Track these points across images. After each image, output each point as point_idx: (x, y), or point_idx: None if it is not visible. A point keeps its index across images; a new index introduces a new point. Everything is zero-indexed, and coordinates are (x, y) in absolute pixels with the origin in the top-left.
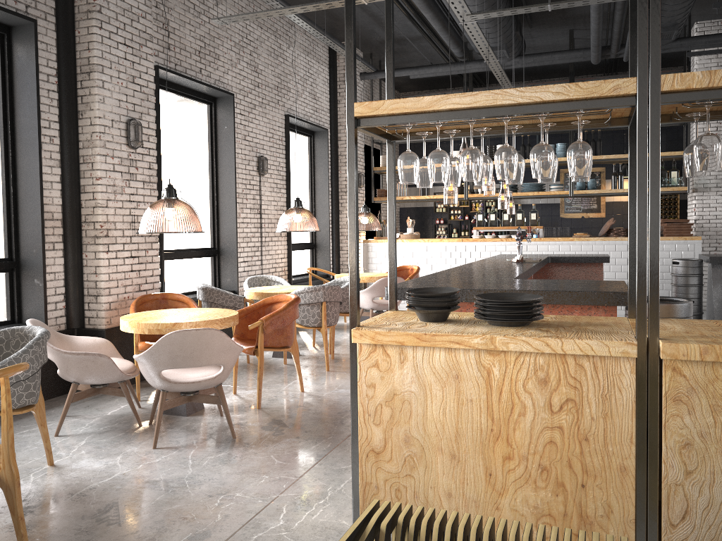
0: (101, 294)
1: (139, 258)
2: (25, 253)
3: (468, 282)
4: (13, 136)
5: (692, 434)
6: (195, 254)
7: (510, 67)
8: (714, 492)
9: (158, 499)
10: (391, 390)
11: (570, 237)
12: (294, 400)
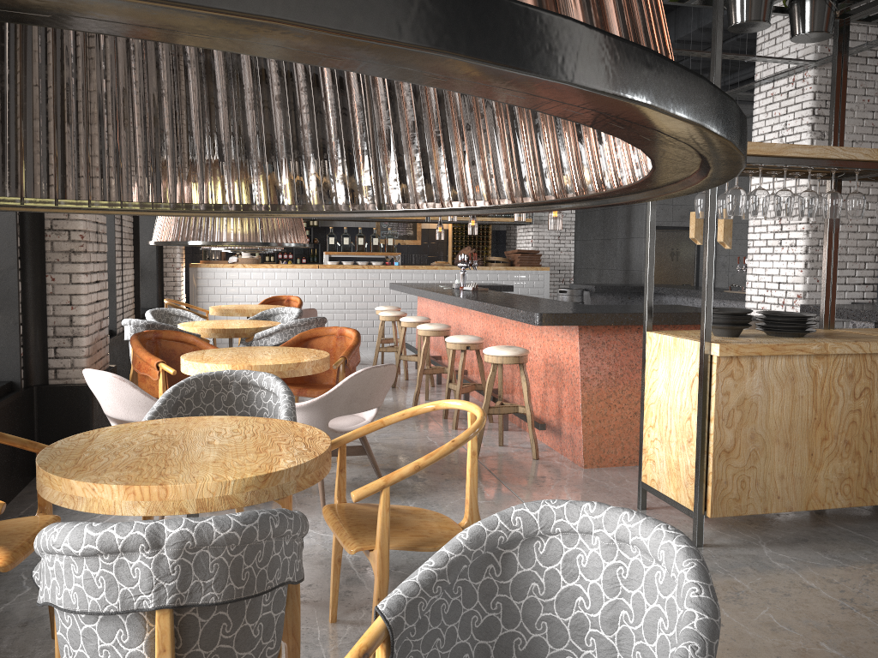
0: (81, 334)
1: (100, 283)
2: None
3: (576, 308)
4: None
5: None
6: None
7: None
8: None
9: None
10: (742, 396)
11: (433, 266)
12: None
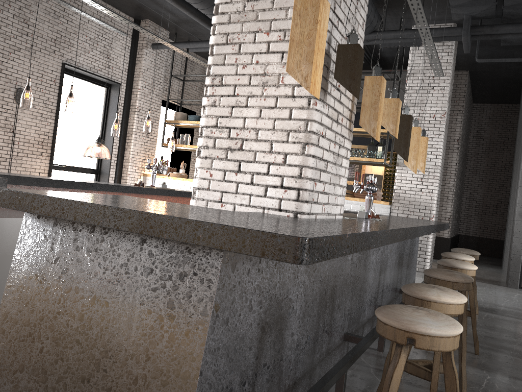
0: None
1: None
2: None
3: None
4: None
5: None
6: None
7: None
8: None
9: None
10: None
11: None
12: None
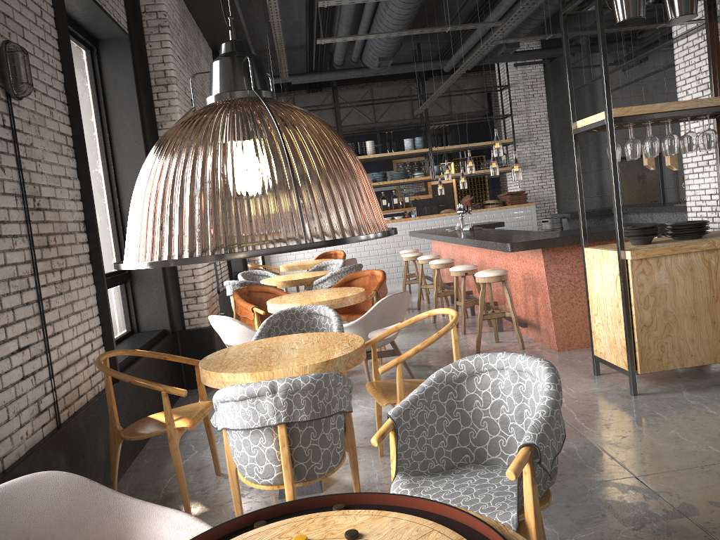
0: (201, 294)
1: None
2: None
3: (540, 235)
4: (111, 149)
5: None
6: None
7: (380, 74)
8: None
9: None
10: (653, 285)
11: (442, 213)
12: None
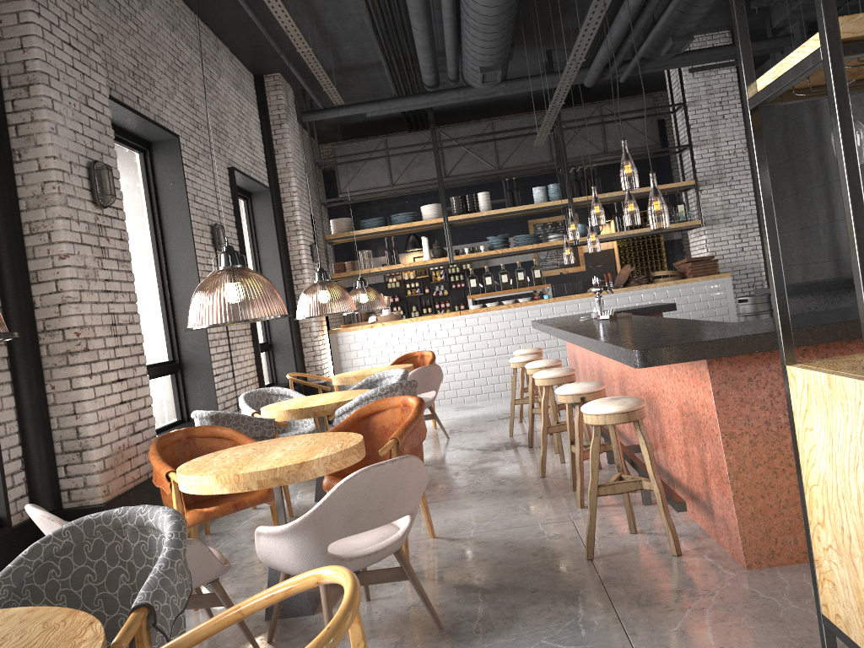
0: (90, 446)
1: (127, 381)
2: None
3: (708, 331)
4: None
5: None
6: (157, 372)
7: (491, 95)
8: None
9: None
10: None
11: (588, 292)
12: (441, 552)
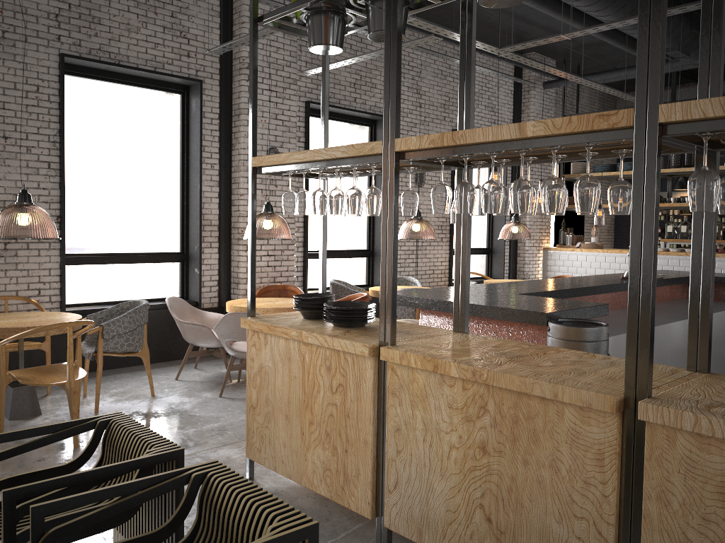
0: (240, 282)
1: (275, 256)
2: (191, 249)
3: None
4: (188, 164)
5: (401, 422)
6: (347, 255)
7: None
8: (411, 470)
9: (182, 426)
10: (260, 364)
11: None
12: None
